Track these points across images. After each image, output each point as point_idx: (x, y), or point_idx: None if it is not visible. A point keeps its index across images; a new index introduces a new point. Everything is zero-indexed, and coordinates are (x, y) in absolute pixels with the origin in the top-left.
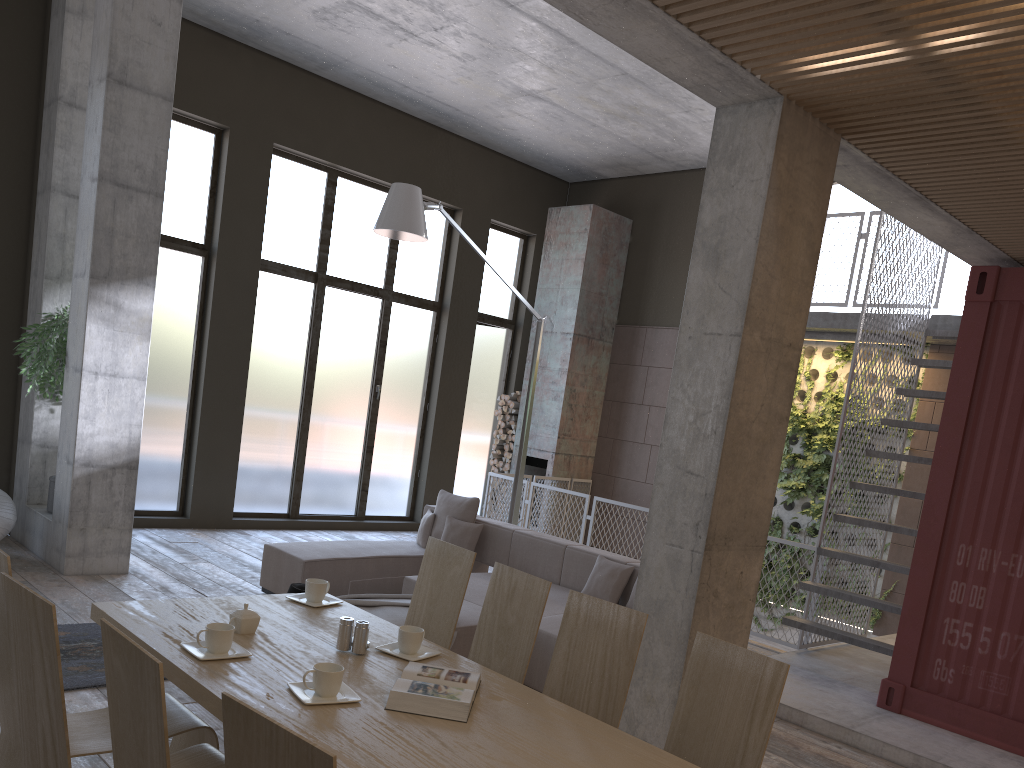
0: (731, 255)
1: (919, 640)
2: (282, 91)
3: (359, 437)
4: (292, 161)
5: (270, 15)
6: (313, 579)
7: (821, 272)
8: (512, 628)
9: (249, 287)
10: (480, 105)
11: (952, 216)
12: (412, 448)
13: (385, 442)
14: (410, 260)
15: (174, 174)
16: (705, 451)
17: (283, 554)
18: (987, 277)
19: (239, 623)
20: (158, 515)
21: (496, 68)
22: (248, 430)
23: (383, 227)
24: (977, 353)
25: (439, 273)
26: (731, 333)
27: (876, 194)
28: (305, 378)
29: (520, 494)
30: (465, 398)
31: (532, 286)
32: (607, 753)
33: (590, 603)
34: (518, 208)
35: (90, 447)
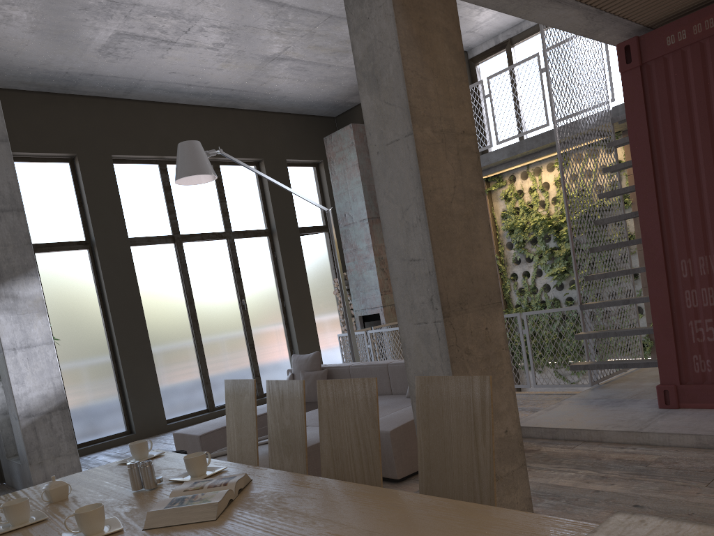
0: (385, 73)
1: (674, 346)
2: (106, 118)
3: (241, 340)
4: (130, 164)
5: (72, 65)
6: (136, 441)
7: (526, 111)
8: (289, 429)
9: (126, 259)
10: (245, 80)
11: (578, 1)
12: (283, 336)
13: (261, 338)
14: (238, 206)
15: (49, 199)
16: (418, 238)
17: (185, 436)
18: (631, 48)
19: (49, 494)
20: (113, 438)
21: (241, 46)
22: (159, 359)
23: (180, 177)
24: (643, 109)
25: (262, 209)
26: (405, 135)
27: (509, 3)
28: (188, 311)
29: (355, 340)
30: (309, 289)
31: (332, 197)
32: (343, 509)
33: (333, 385)
34: (303, 146)
35: (27, 403)
